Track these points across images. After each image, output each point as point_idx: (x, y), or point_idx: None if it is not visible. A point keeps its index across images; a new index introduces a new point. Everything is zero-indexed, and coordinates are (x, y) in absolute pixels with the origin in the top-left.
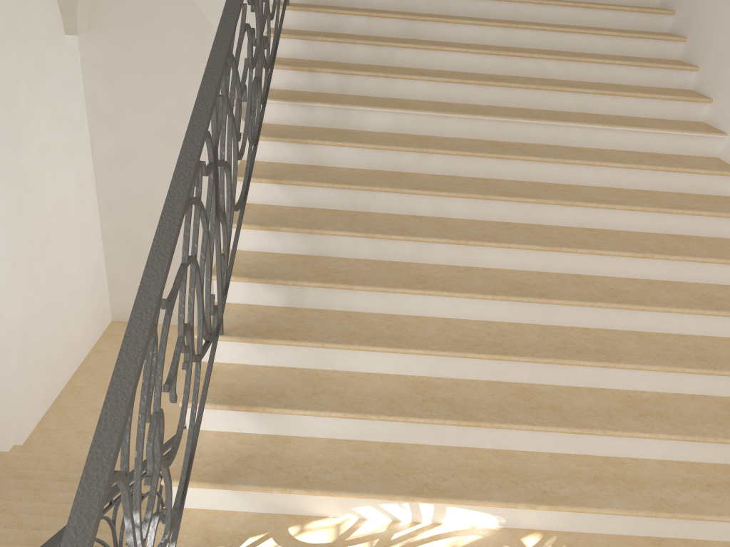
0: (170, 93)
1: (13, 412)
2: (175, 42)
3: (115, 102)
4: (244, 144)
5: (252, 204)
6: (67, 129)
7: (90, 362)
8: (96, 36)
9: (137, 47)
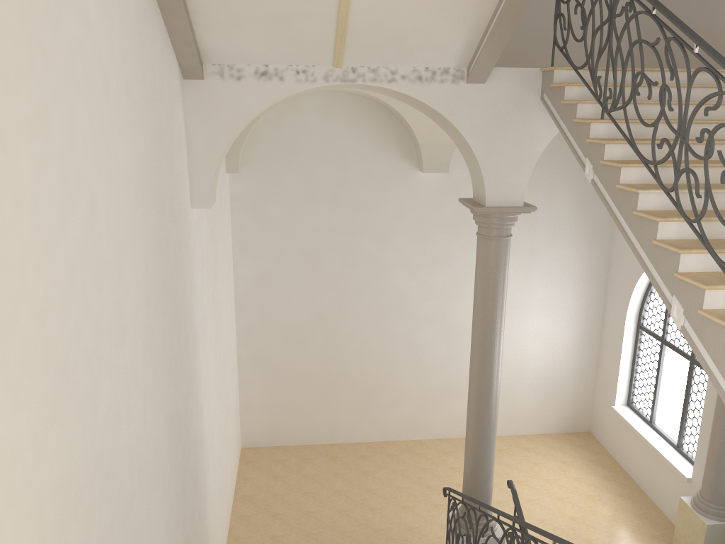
0: (312, 218)
1: (217, 543)
2: (318, 172)
3: (259, 230)
4: (722, 218)
5: (693, 272)
6: (227, 259)
7: (242, 490)
8: (246, 173)
9: (284, 179)
